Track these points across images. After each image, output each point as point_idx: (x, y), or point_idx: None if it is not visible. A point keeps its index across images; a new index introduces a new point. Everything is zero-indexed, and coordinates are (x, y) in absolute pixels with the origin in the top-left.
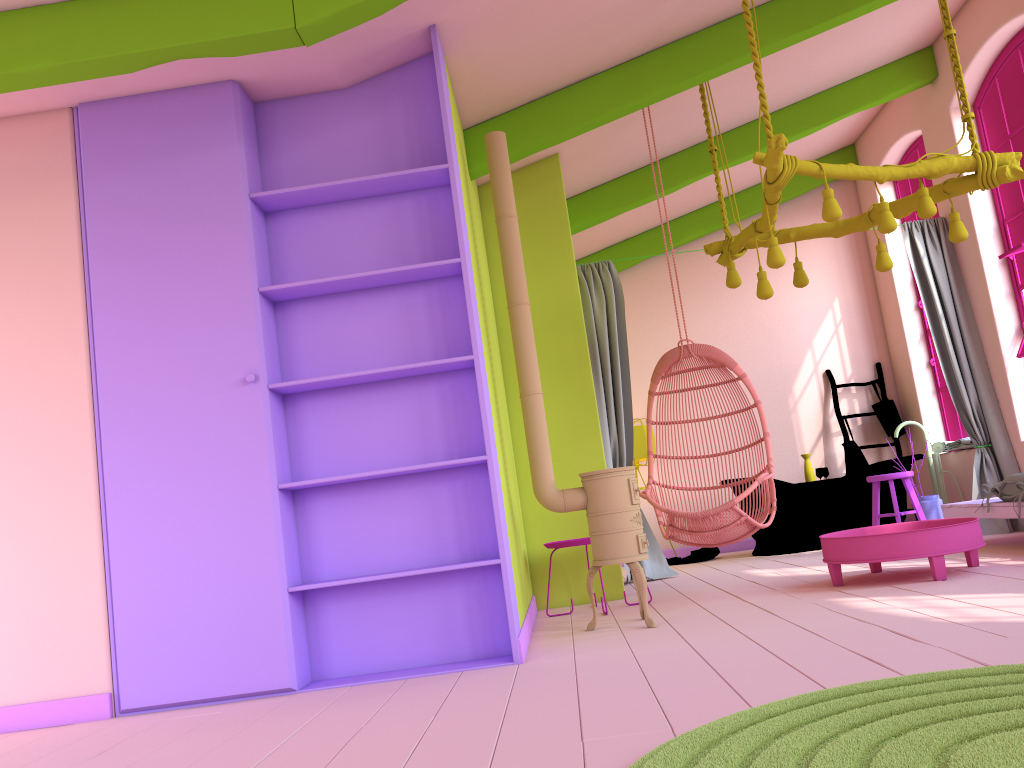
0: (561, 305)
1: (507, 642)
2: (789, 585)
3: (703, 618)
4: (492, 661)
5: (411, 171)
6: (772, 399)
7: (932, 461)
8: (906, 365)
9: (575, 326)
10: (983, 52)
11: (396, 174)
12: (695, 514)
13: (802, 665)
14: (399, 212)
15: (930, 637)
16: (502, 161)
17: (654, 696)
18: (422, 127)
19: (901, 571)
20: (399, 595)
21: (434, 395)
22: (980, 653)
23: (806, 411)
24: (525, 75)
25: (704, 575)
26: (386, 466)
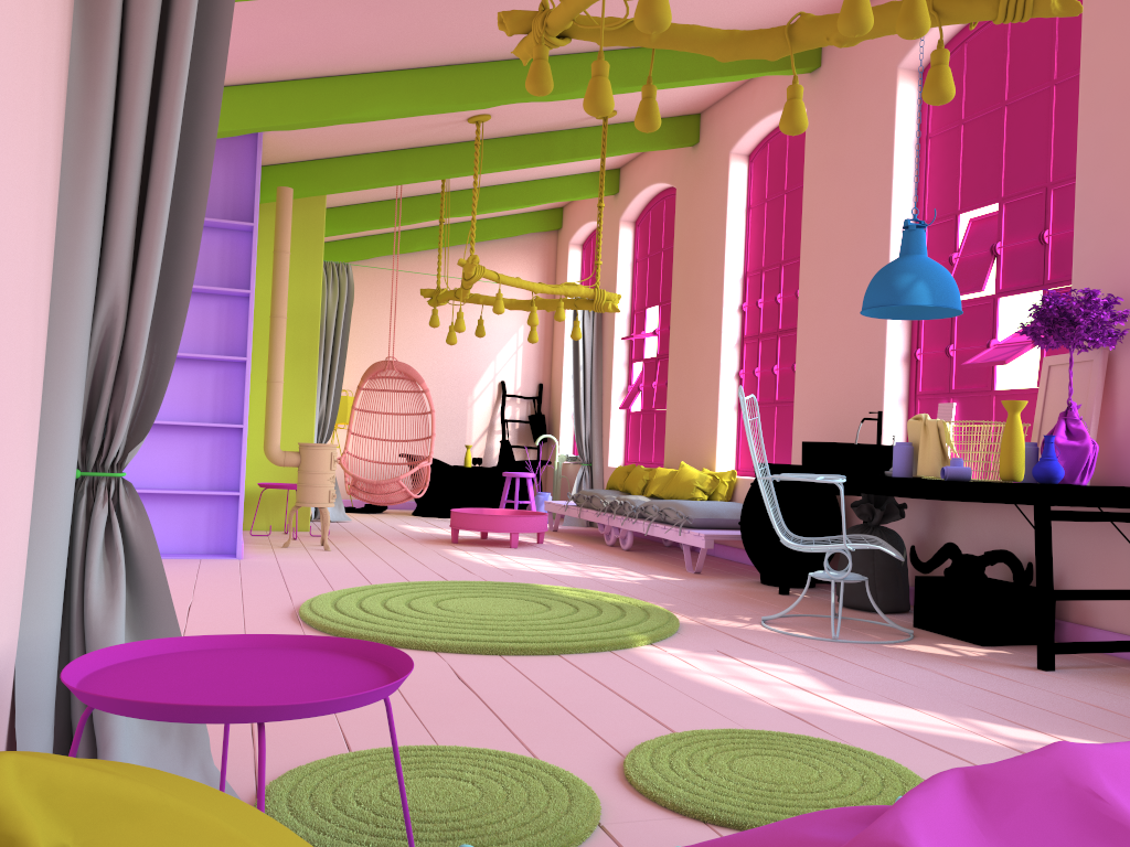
0: (305, 305)
1: (231, 545)
2: (425, 538)
3: (362, 550)
4: (221, 556)
5: (226, 221)
6: (456, 395)
7: (557, 467)
8: (559, 391)
9: (312, 323)
10: (645, 192)
11: (215, 221)
12: (372, 481)
13: (408, 576)
14: (209, 241)
15: (479, 572)
16: (287, 210)
17: (326, 580)
18: (237, 184)
19: (498, 540)
20: (161, 505)
21: (211, 375)
22: (493, 579)
23: (480, 410)
24: (316, 148)
25: (371, 524)
26: (167, 417)
